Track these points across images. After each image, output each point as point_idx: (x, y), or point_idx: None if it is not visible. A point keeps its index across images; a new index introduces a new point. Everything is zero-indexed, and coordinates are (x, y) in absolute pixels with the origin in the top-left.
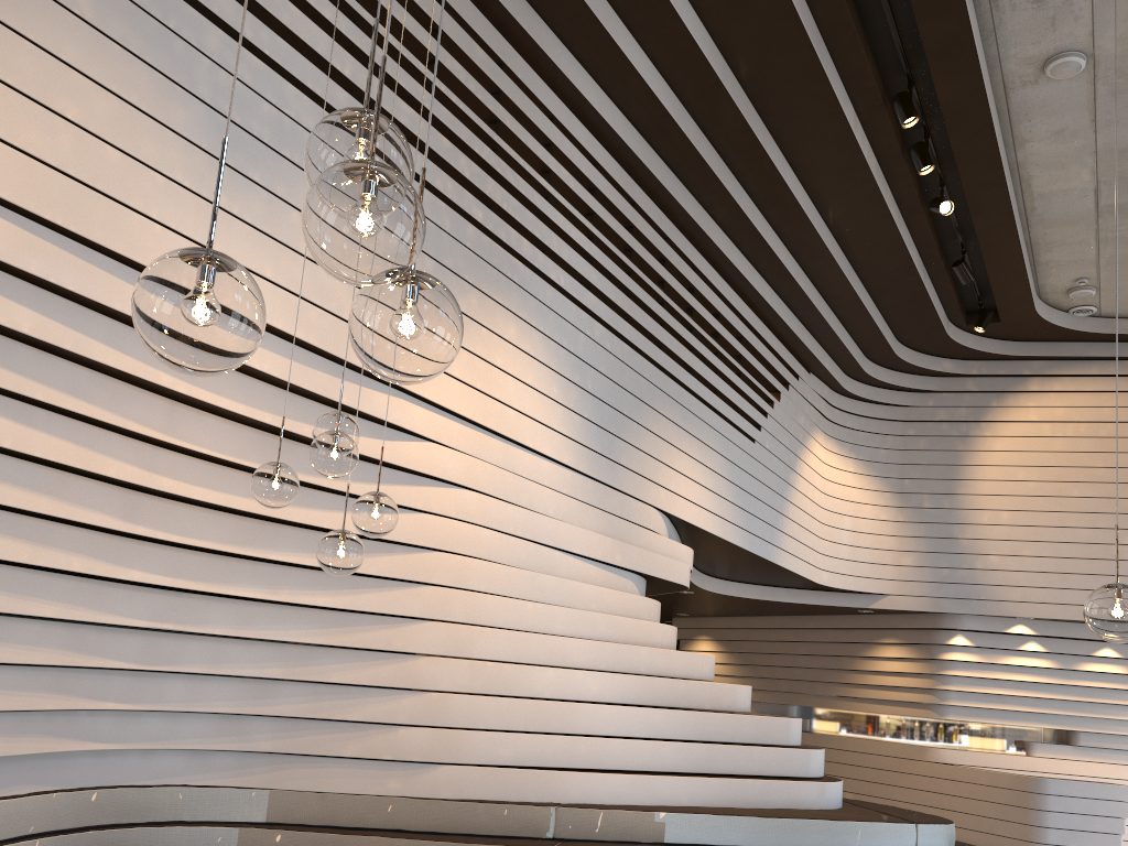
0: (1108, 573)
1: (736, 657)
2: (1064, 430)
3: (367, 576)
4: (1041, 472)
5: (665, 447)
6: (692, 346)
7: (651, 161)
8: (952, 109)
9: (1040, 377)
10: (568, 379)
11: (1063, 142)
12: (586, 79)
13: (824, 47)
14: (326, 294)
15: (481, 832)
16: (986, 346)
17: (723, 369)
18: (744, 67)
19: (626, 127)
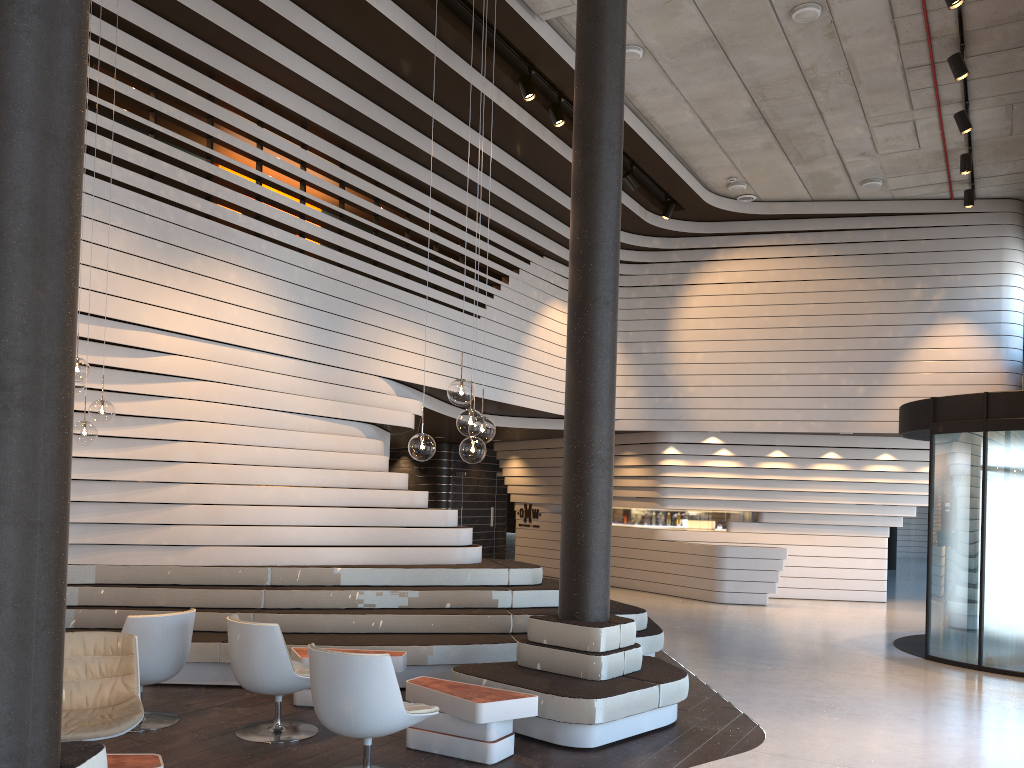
0: (770, 396)
1: (535, 471)
2: (742, 289)
3: (144, 438)
4: (725, 322)
5: (384, 333)
6: (408, 257)
7: (351, 135)
8: (563, 84)
9: (725, 248)
10: (287, 299)
11: (660, 96)
12: (283, 92)
13: (453, 54)
14: (84, 279)
15: (226, 583)
16: (681, 227)
17: (441, 269)
18: (401, 70)
19: (324, 116)
